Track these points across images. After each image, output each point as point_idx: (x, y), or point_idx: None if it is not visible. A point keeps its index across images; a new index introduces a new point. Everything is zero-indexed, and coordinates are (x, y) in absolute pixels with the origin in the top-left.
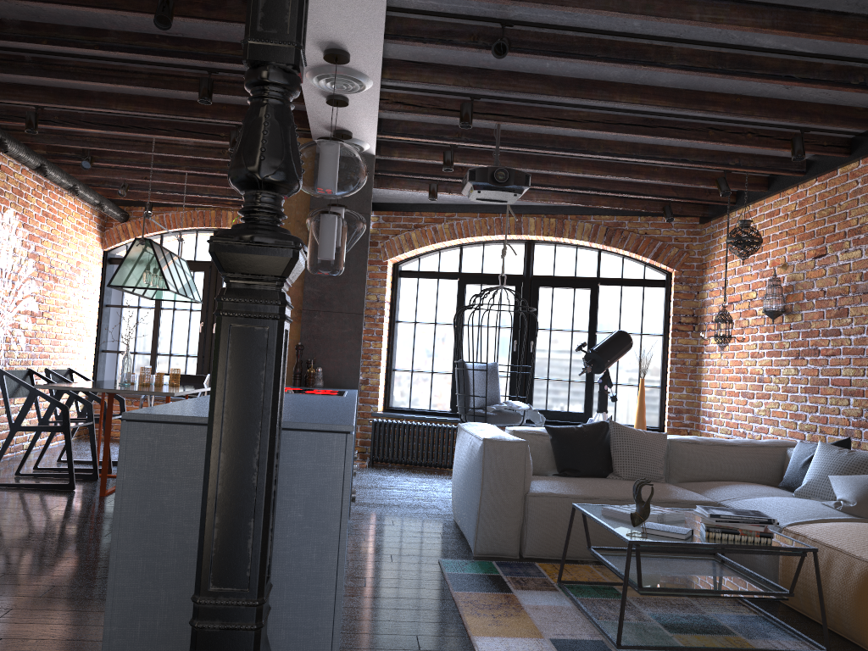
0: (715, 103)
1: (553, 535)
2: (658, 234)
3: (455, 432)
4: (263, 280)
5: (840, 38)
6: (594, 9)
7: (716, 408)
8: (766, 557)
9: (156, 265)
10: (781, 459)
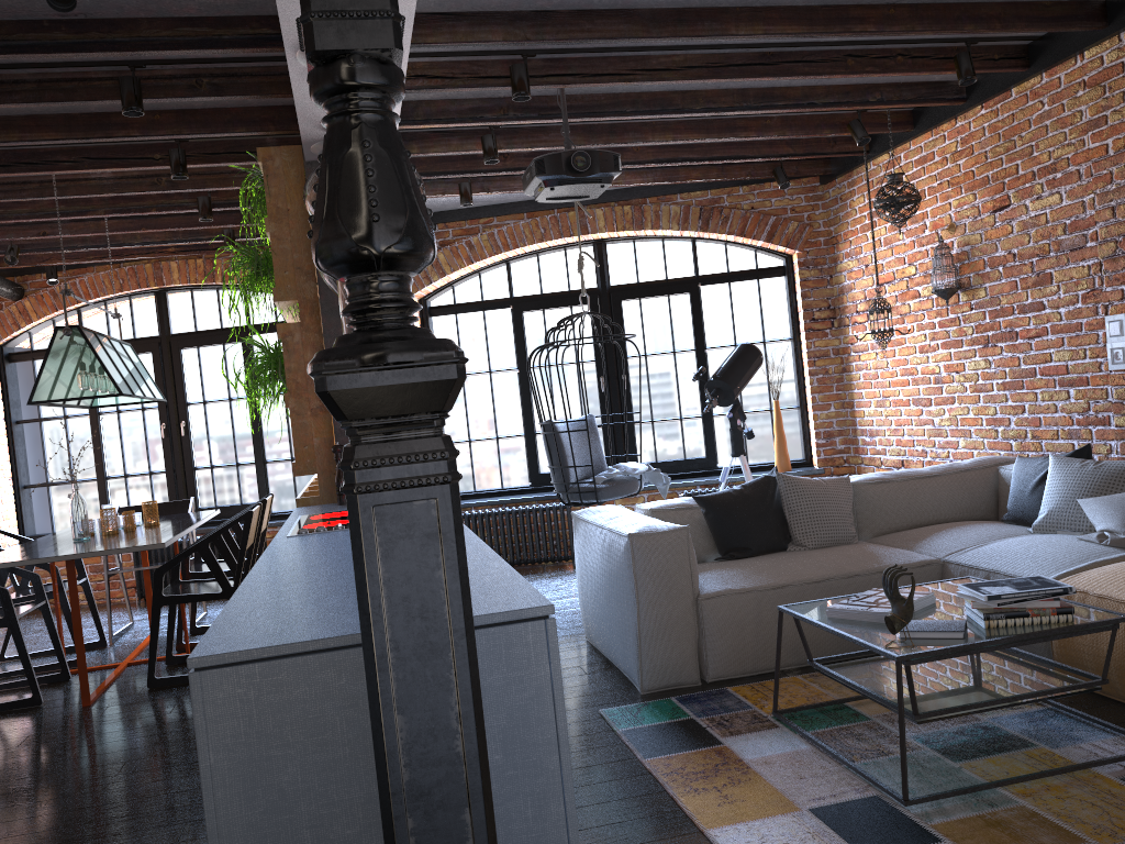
0: (863, 20)
1: (742, 645)
2: (768, 206)
3: (544, 513)
4: (412, 423)
5: None
6: None
7: (880, 424)
8: None
9: (95, 362)
10: (993, 482)
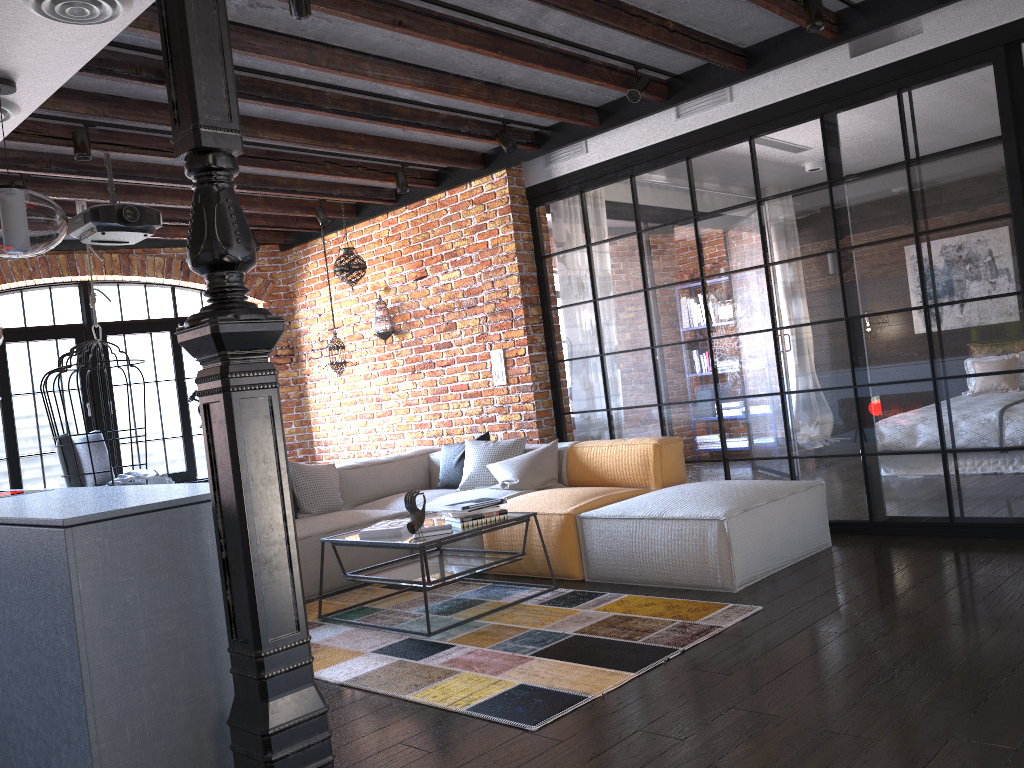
0: (346, 142)
1: None
2: None
3: None
4: (257, 354)
5: (470, 99)
6: (287, 59)
7: (333, 435)
8: (471, 541)
9: None
10: (427, 464)
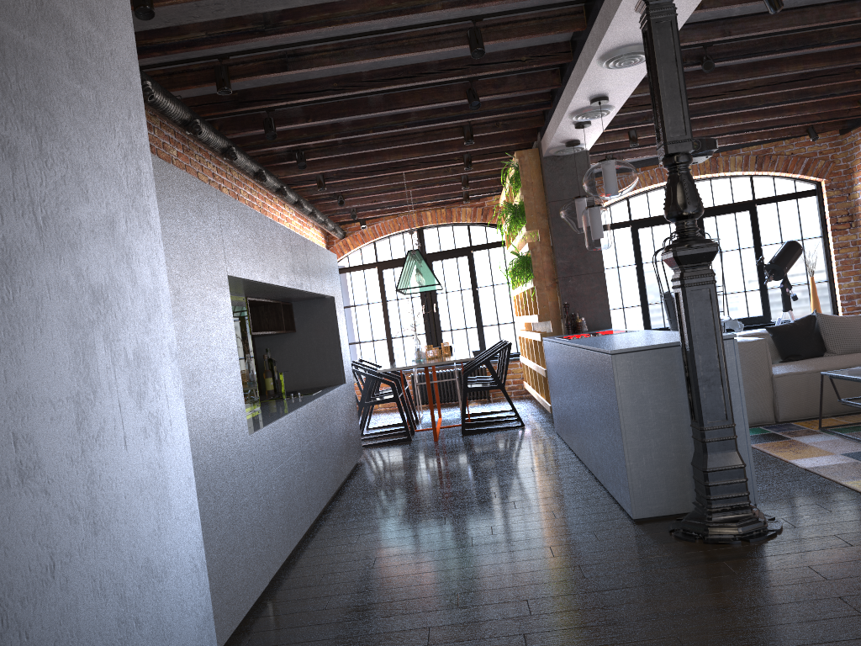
0: None
1: (799, 402)
2: (803, 152)
3: None
4: (701, 265)
5: None
6: (782, 28)
7: None
8: None
9: (427, 268)
10: None
